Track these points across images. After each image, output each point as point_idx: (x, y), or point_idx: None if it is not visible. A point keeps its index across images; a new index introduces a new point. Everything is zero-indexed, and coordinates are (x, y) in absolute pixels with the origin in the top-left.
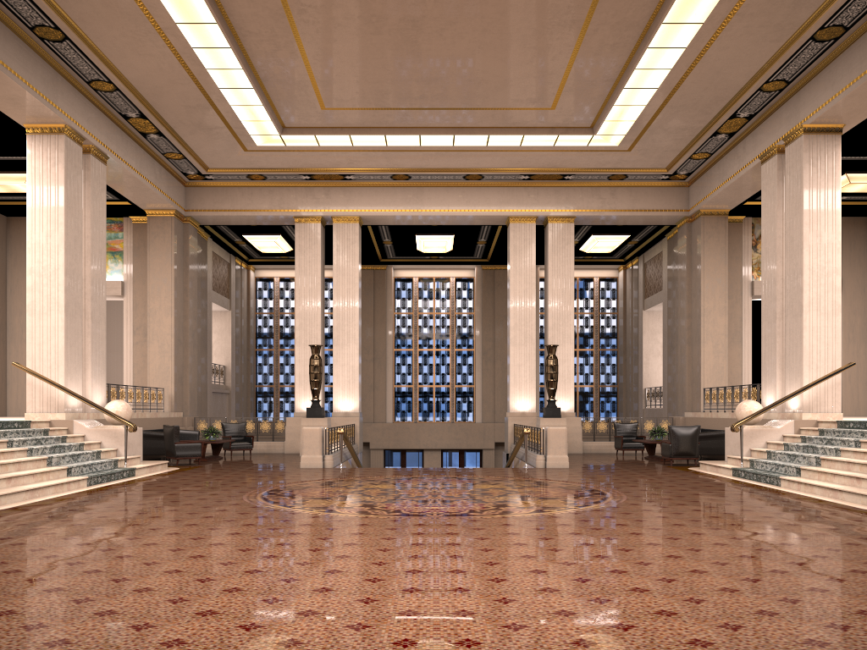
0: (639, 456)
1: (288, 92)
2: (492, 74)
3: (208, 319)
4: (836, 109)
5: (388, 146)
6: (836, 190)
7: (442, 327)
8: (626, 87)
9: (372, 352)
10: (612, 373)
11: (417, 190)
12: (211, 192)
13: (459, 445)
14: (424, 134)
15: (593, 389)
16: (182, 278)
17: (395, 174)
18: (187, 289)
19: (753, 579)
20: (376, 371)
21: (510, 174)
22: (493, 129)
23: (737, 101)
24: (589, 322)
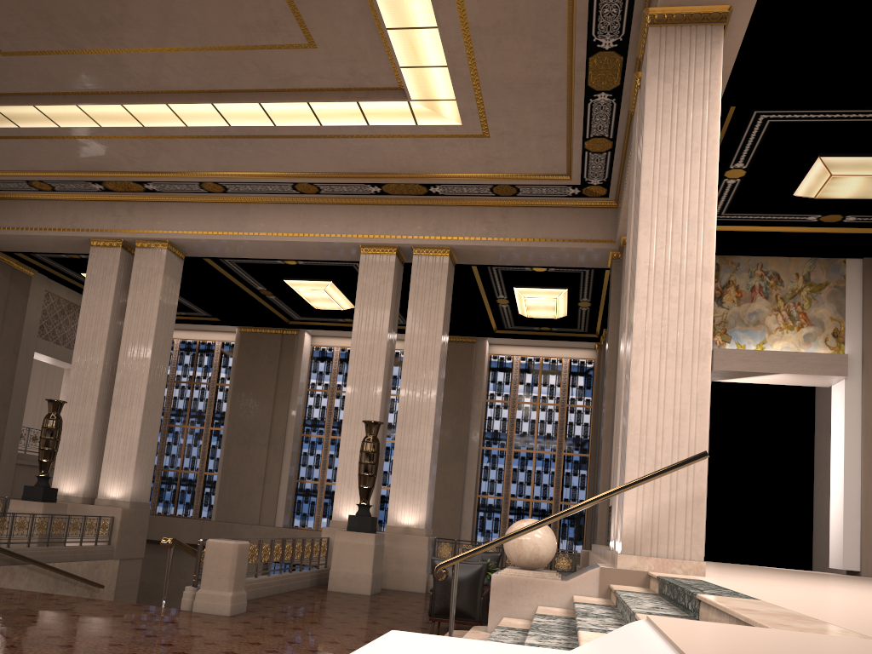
0: None
1: None
2: None
3: (20, 372)
4: None
5: (148, 128)
6: (711, 122)
7: None
8: None
9: (268, 435)
10: (580, 487)
11: (242, 208)
12: None
13: None
14: (171, 101)
15: (553, 507)
16: None
17: (202, 182)
18: None
19: None
20: (270, 459)
21: (352, 183)
22: (263, 94)
23: (574, 6)
24: (553, 415)
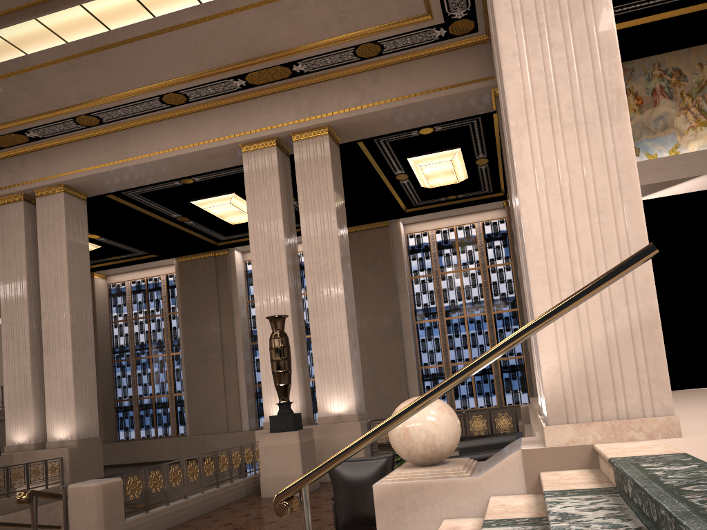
0: None
1: None
2: None
3: None
4: None
5: None
6: None
7: None
8: None
9: (220, 350)
10: None
11: (122, 135)
12: None
13: None
14: None
15: (492, 364)
16: None
17: (75, 117)
18: None
19: None
20: (226, 371)
21: (214, 82)
22: None
23: None
24: (476, 279)
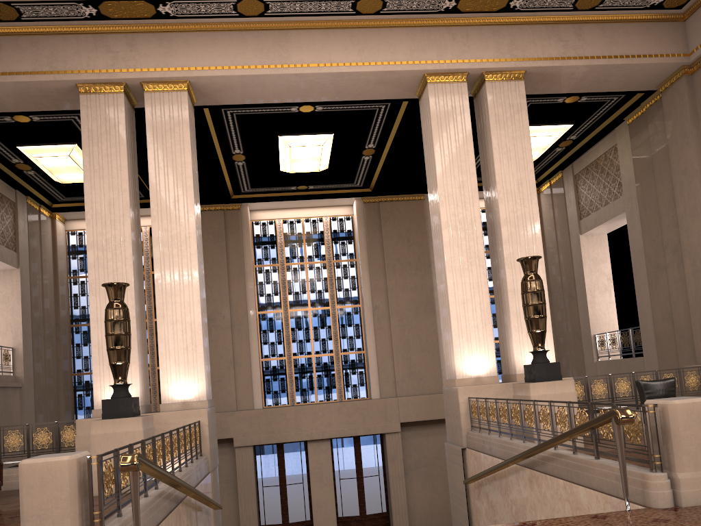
0: None
1: None
2: None
3: None
4: None
5: None
6: None
7: (318, 279)
8: None
9: (229, 317)
10: None
11: (280, 36)
12: None
13: (354, 431)
14: None
15: None
16: None
17: None
18: None
19: None
20: (236, 341)
21: None
22: None
23: None
24: None
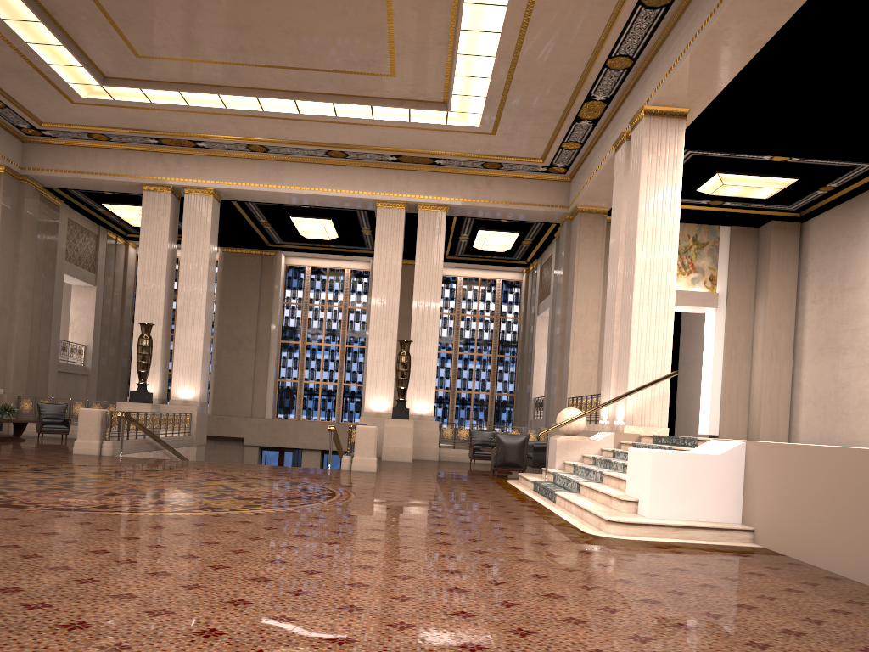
0: (490, 467)
1: (88, 32)
2: (307, 25)
3: (56, 291)
4: (672, 88)
5: (228, 109)
6: (677, 180)
7: (333, 320)
8: (460, 53)
9: (255, 342)
10: (510, 381)
11: (278, 165)
12: (51, 150)
13: None
14: (261, 96)
15: (489, 397)
16: (14, 242)
17: (250, 144)
18: (19, 255)
19: (166, 611)
20: (257, 362)
21: (376, 154)
22: (337, 97)
23: (586, 79)
24: (489, 325)
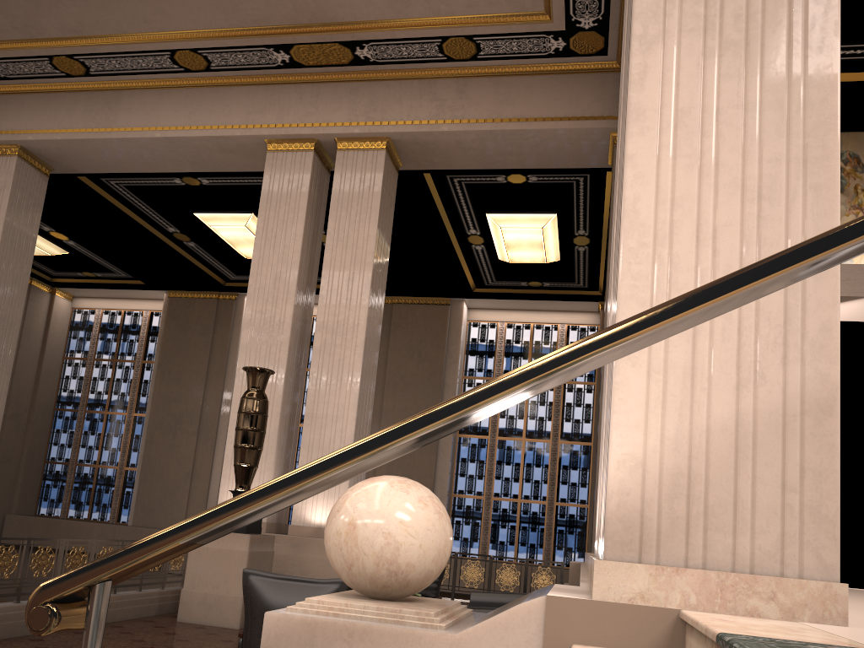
0: None
1: None
2: None
3: None
4: None
5: None
6: None
7: None
8: None
9: (198, 421)
10: (580, 484)
11: (112, 97)
12: None
13: None
14: None
15: (546, 508)
16: None
17: (52, 56)
18: None
19: None
20: (200, 450)
21: (248, 47)
22: None
23: None
24: (547, 395)
